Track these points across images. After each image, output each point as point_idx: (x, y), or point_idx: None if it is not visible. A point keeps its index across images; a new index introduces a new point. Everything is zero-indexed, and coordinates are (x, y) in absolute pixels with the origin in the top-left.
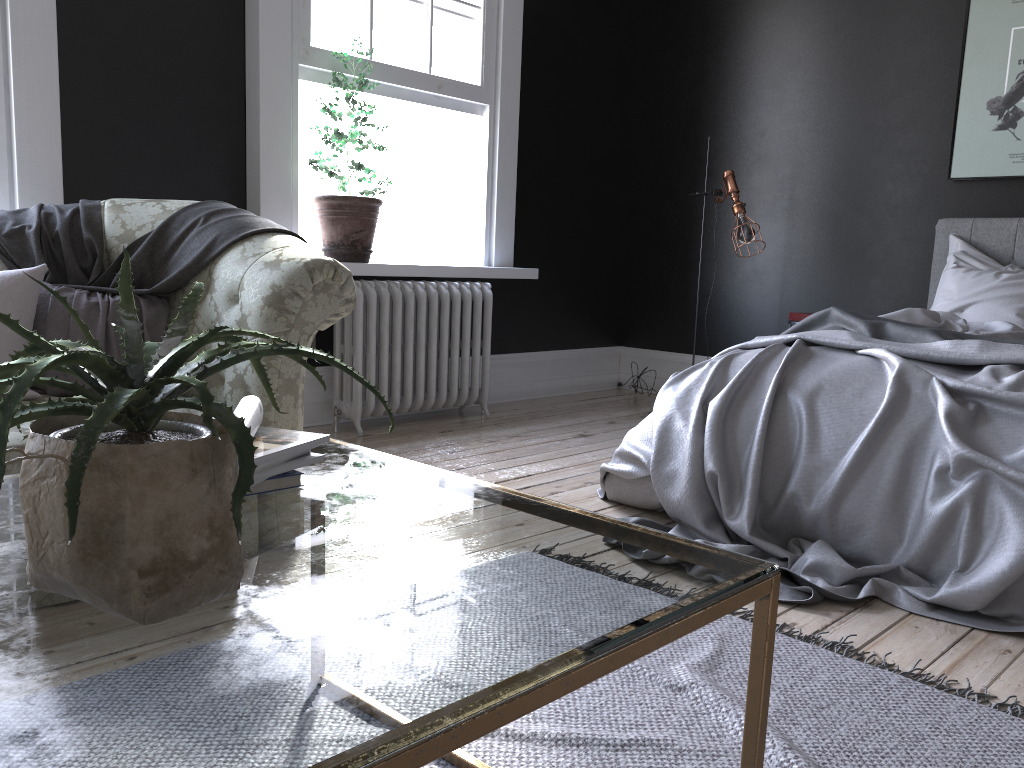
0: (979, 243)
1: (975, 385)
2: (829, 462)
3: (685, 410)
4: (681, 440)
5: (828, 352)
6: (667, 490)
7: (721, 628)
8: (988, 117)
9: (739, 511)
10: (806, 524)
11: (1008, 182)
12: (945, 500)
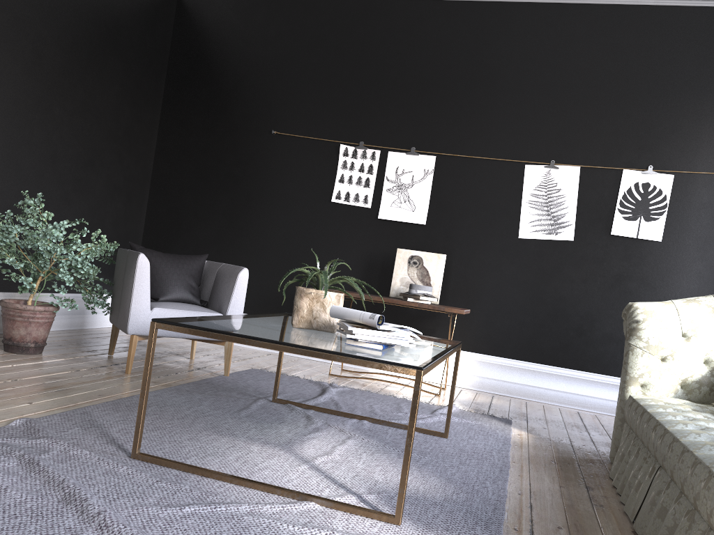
0: None
1: None
2: None
3: None
4: None
5: None
6: None
7: None
8: None
9: None
10: None
11: None
12: None
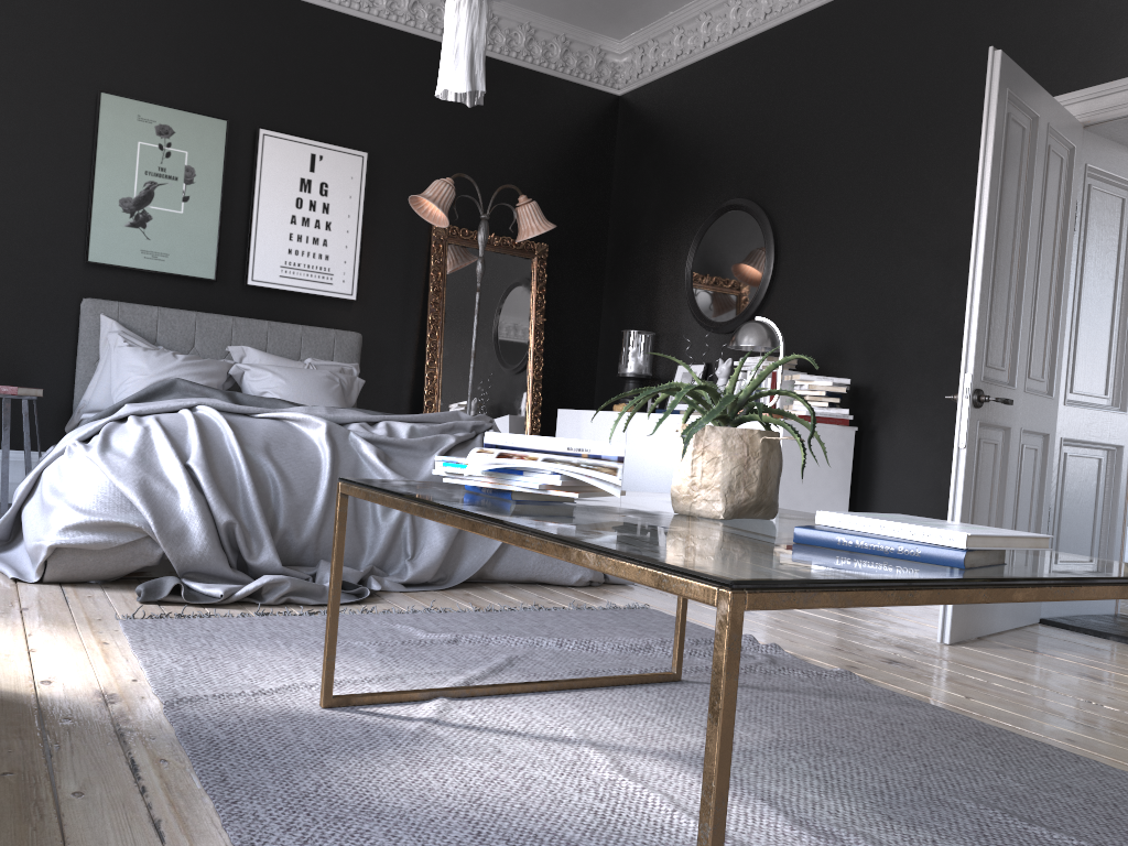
0: (127, 325)
1: (380, 435)
2: (306, 500)
3: (155, 472)
4: (171, 500)
5: (231, 416)
6: (182, 546)
7: (376, 619)
8: (122, 213)
9: (258, 550)
10: (296, 552)
11: (138, 274)
12: (393, 513)
